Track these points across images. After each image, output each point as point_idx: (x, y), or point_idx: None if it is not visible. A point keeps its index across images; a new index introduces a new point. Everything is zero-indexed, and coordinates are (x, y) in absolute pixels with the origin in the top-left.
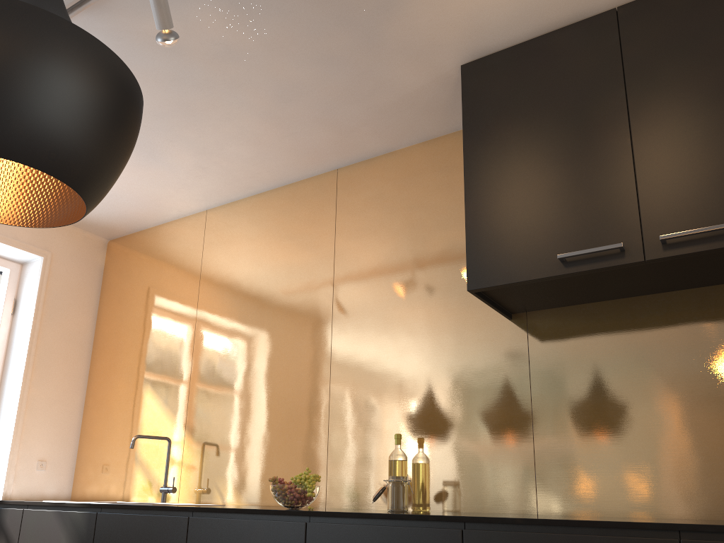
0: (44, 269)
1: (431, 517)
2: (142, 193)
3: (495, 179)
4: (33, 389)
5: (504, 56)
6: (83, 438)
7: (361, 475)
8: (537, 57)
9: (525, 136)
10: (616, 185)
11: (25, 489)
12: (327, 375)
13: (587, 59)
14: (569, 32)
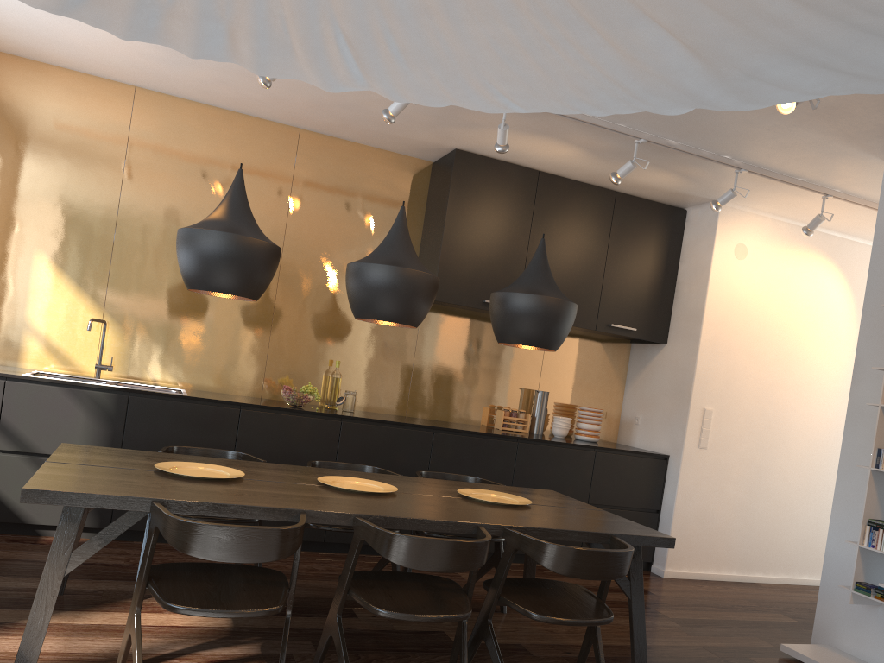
0: None
1: (419, 425)
2: (101, 58)
3: (461, 239)
4: None
5: (481, 161)
6: None
7: (294, 380)
8: (498, 174)
9: (482, 221)
10: (515, 272)
11: None
12: (272, 302)
13: (520, 192)
14: (516, 170)
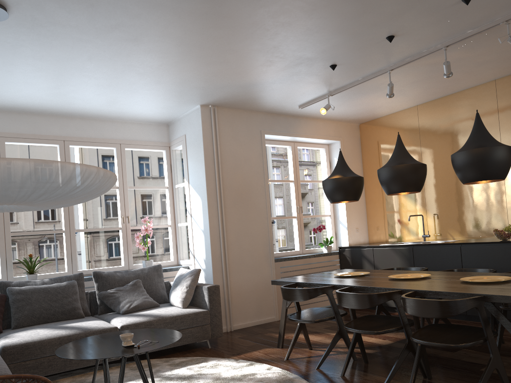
0: (341, 146)
1: None
2: (388, 106)
3: None
4: None
5: None
6: (369, 217)
7: None
8: None
9: None
10: None
11: (354, 240)
12: (502, 181)
13: None
14: None
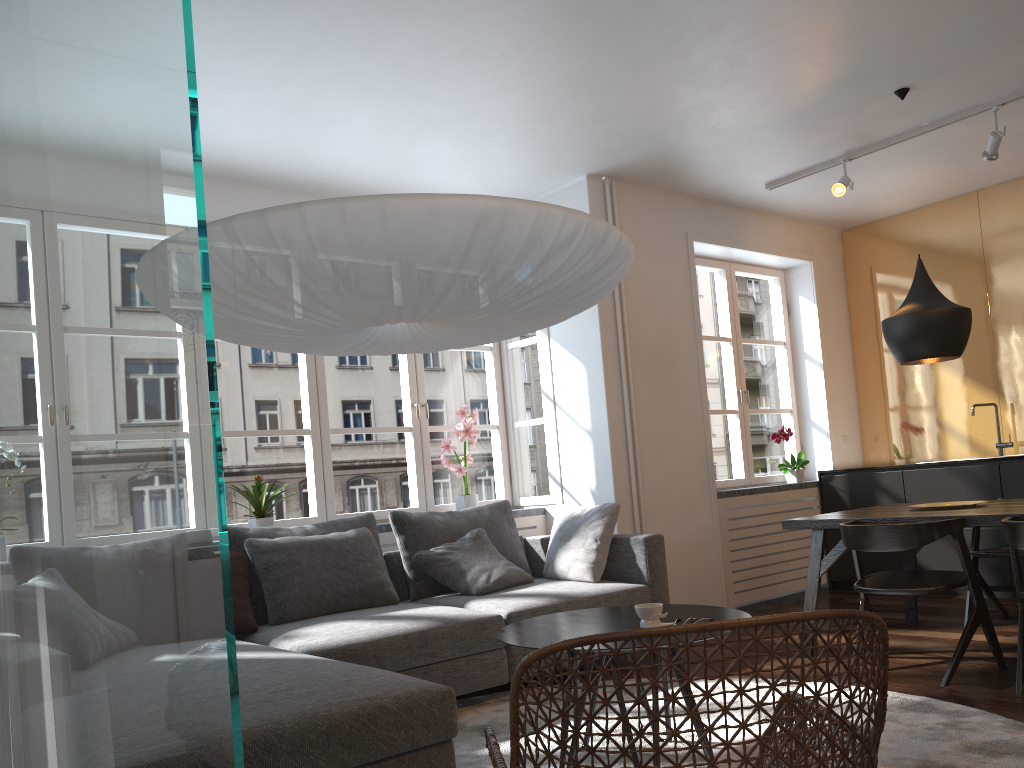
0: (814, 272)
1: None
2: (925, 190)
3: None
4: (828, 379)
5: None
6: (863, 414)
7: None
8: None
9: None
10: None
11: (840, 460)
12: None
13: None
14: None
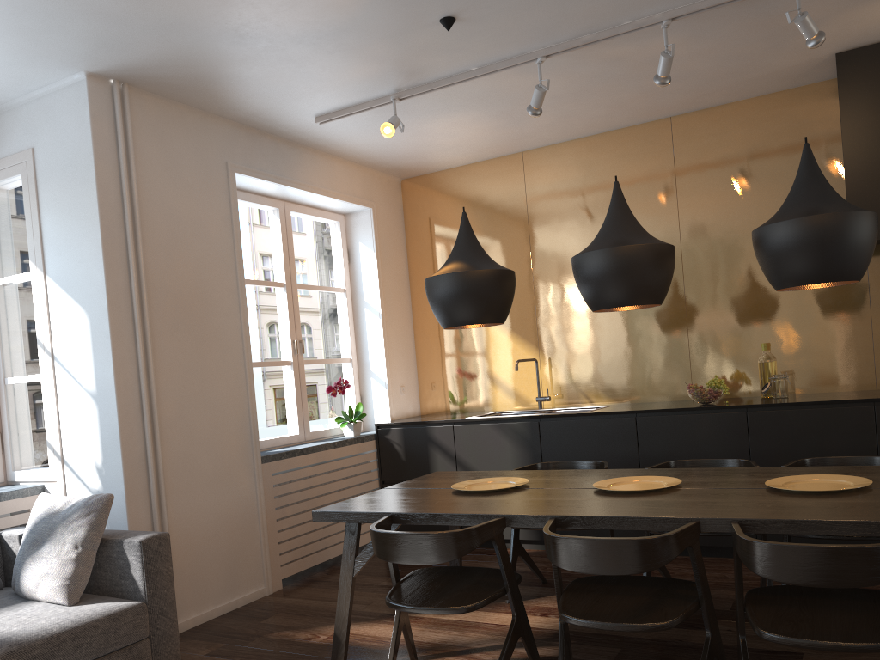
0: (374, 219)
1: (850, 400)
2: (477, 145)
3: (872, 157)
4: (387, 329)
5: (877, 50)
6: (421, 364)
7: (724, 374)
8: None
9: None
10: None
11: (398, 411)
12: (681, 300)
13: None
14: None
